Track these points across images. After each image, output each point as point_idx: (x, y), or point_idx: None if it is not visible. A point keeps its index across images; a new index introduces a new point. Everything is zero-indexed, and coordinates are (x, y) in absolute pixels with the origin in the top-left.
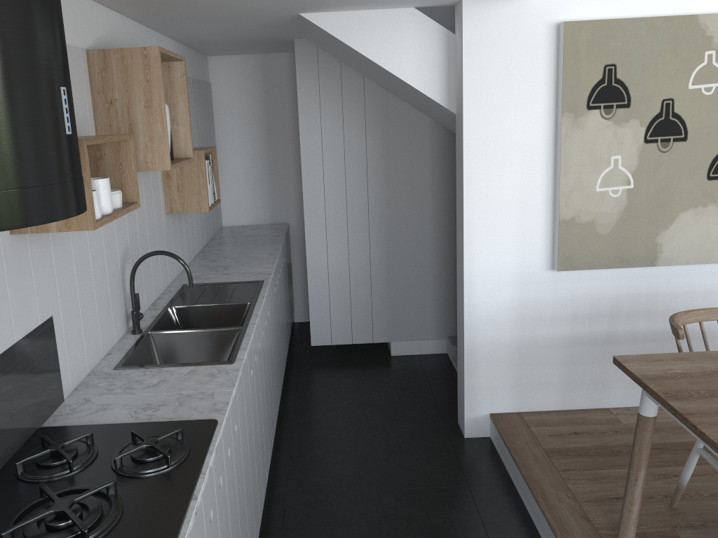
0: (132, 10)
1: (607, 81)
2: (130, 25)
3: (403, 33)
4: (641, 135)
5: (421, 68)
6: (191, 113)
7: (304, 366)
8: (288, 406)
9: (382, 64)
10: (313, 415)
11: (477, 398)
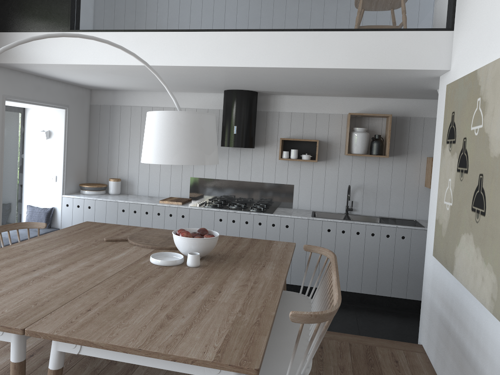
0: (387, 97)
1: (451, 124)
2: (406, 101)
3: None
4: (456, 165)
5: None
6: None
7: None
8: None
9: None
10: None
11: (421, 330)
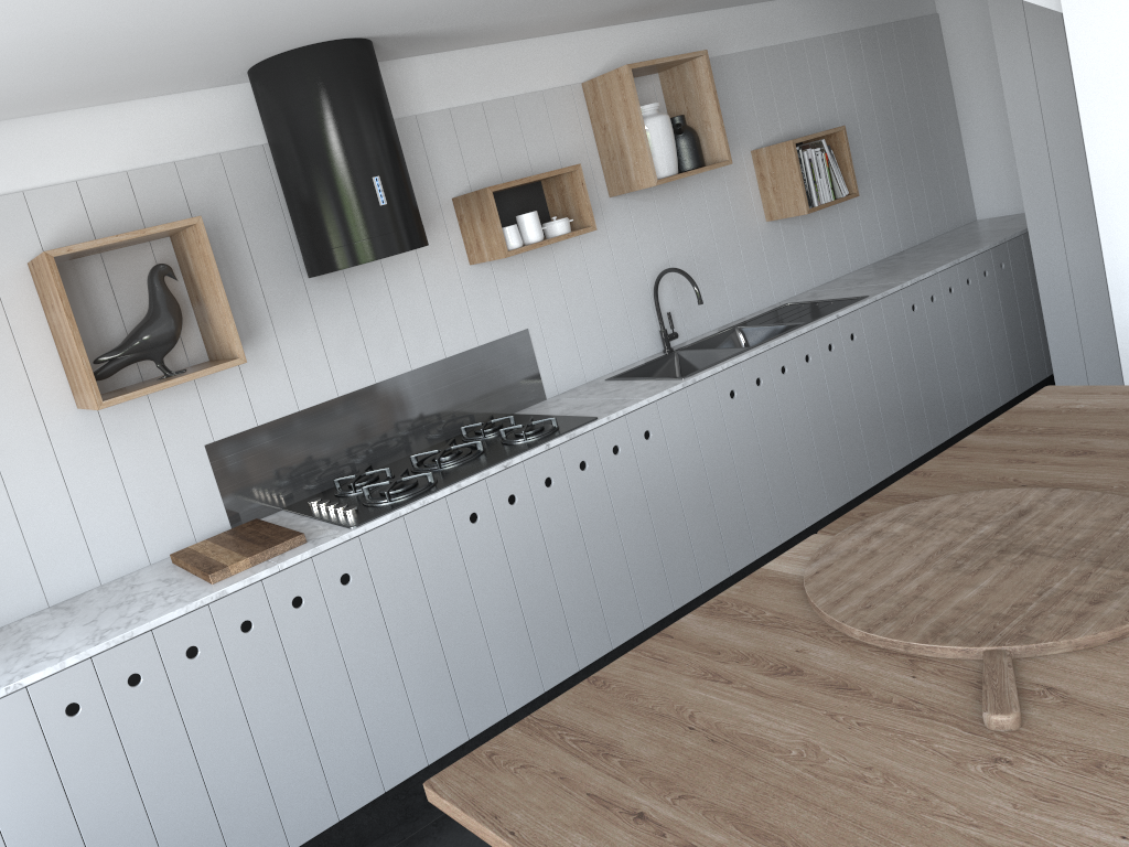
0: (655, 15)
1: None
2: (678, 23)
3: None
4: None
5: None
6: (855, 78)
7: None
8: None
9: None
10: None
11: None
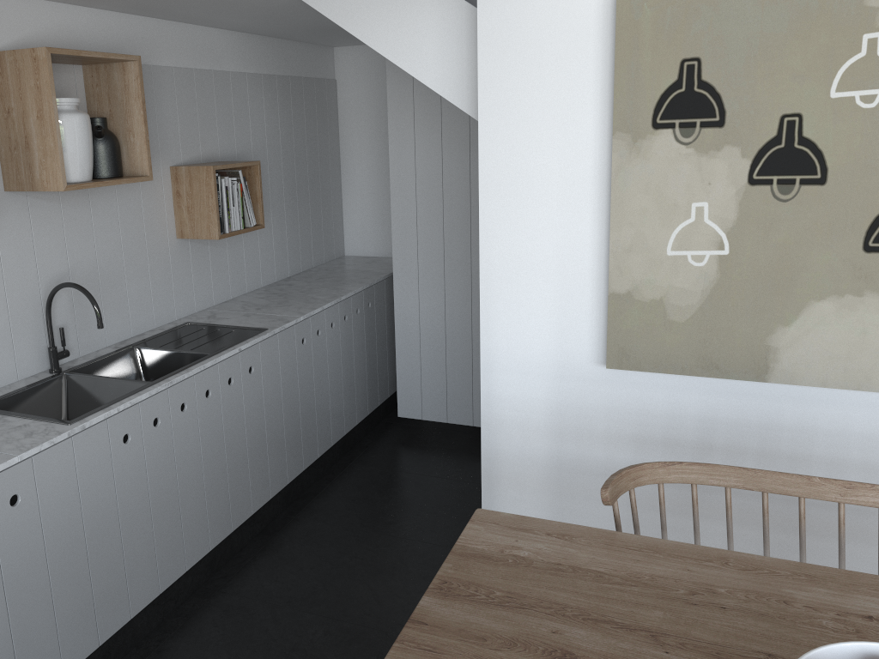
0: (87, 2)
1: (686, 85)
2: (111, 19)
3: (421, 18)
4: (744, 172)
5: (445, 65)
6: (269, 118)
7: (383, 440)
8: (318, 486)
9: (395, 61)
10: (335, 503)
11: None
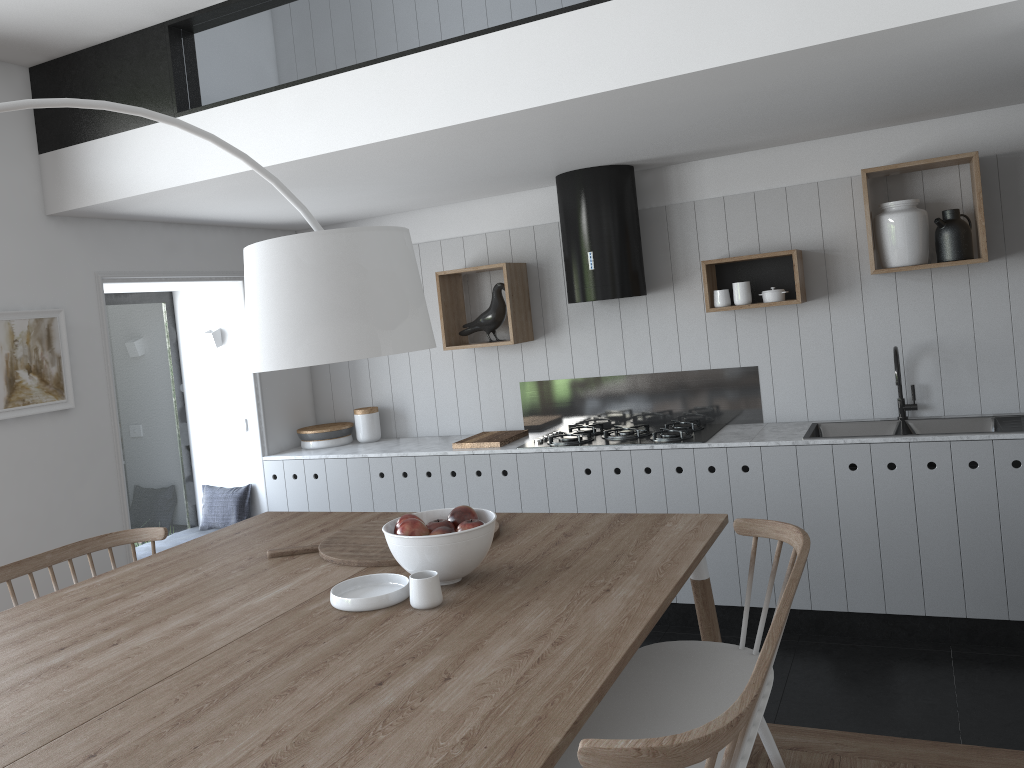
0: (962, 111)
1: None
2: (1017, 111)
3: None
4: None
5: None
6: None
7: None
8: None
9: None
10: None
11: None
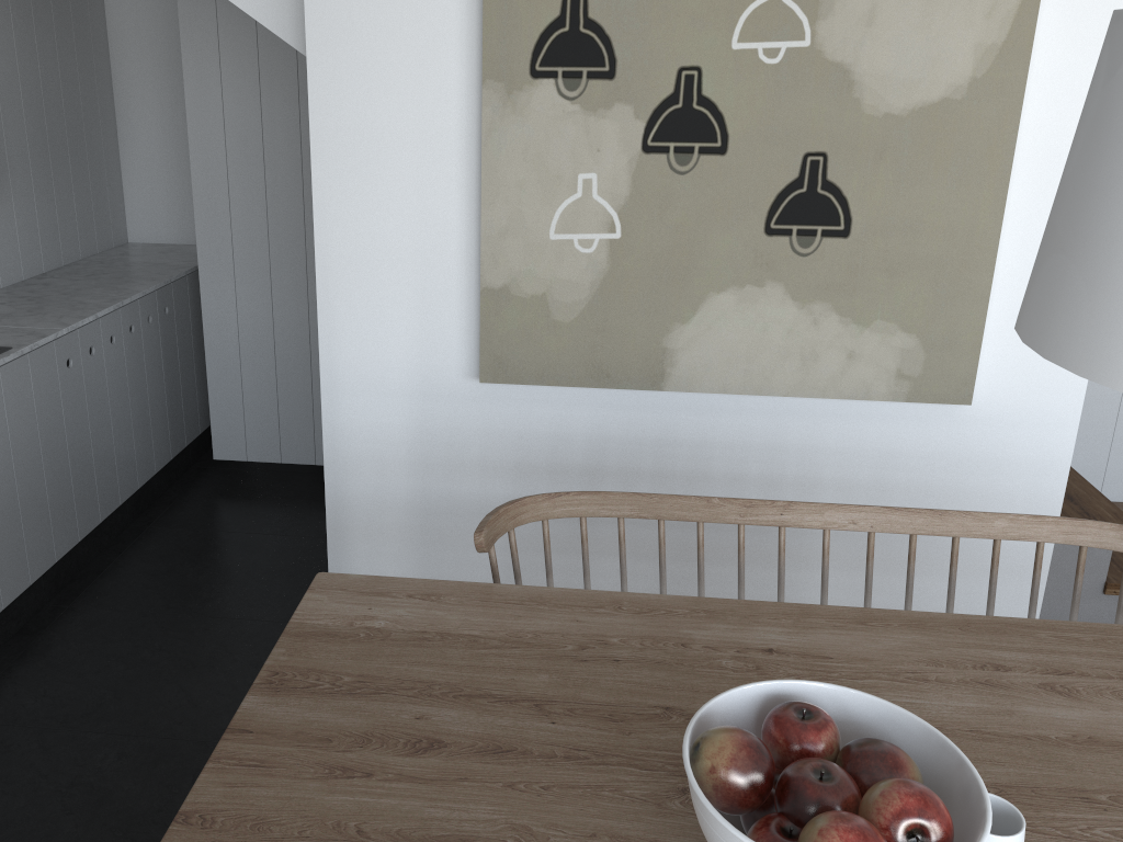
0: None
1: (570, 23)
2: None
3: None
4: (638, 137)
5: None
6: None
7: (194, 492)
8: (103, 561)
9: None
10: (128, 581)
11: None
